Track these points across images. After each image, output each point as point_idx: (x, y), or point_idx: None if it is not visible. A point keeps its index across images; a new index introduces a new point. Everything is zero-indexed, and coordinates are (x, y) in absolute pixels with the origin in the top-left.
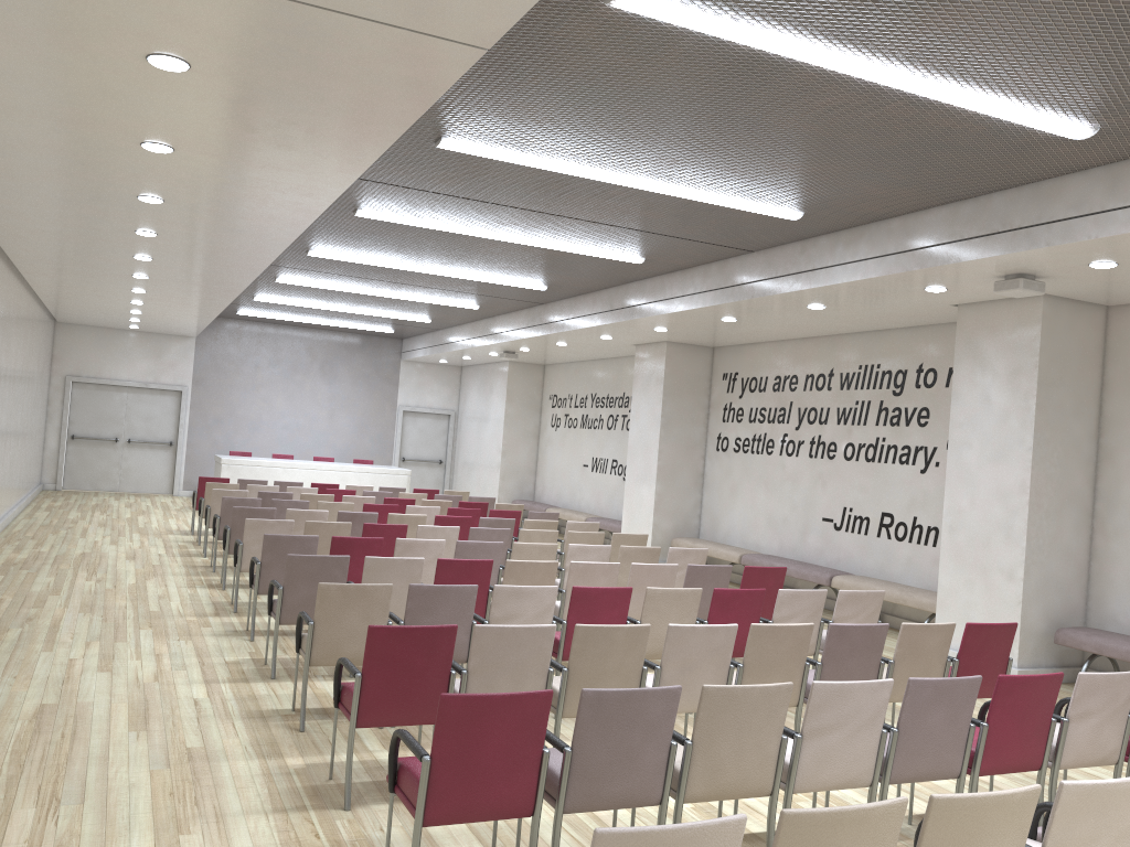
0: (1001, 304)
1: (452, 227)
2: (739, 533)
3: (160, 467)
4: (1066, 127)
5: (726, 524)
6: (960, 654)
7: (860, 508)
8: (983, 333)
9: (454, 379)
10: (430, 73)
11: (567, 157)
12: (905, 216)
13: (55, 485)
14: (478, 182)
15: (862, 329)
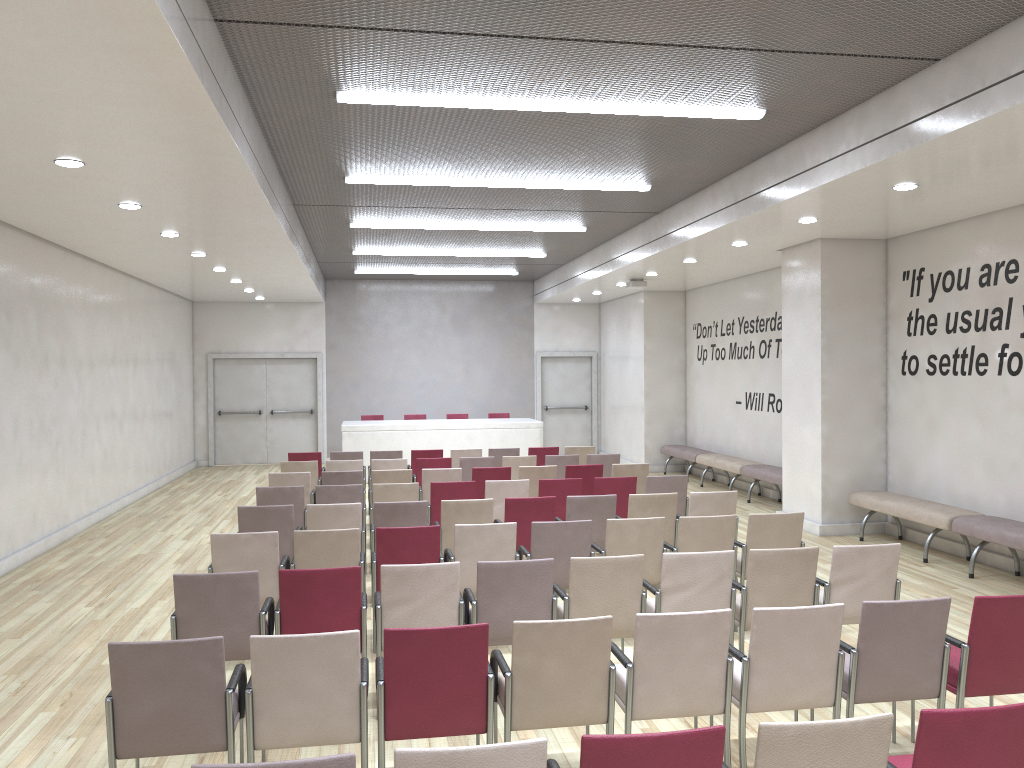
0: None
1: (475, 100)
2: (945, 484)
3: (304, 435)
4: None
5: (924, 472)
6: None
7: None
8: None
9: (592, 318)
10: None
11: None
12: None
13: (208, 462)
14: None
15: None
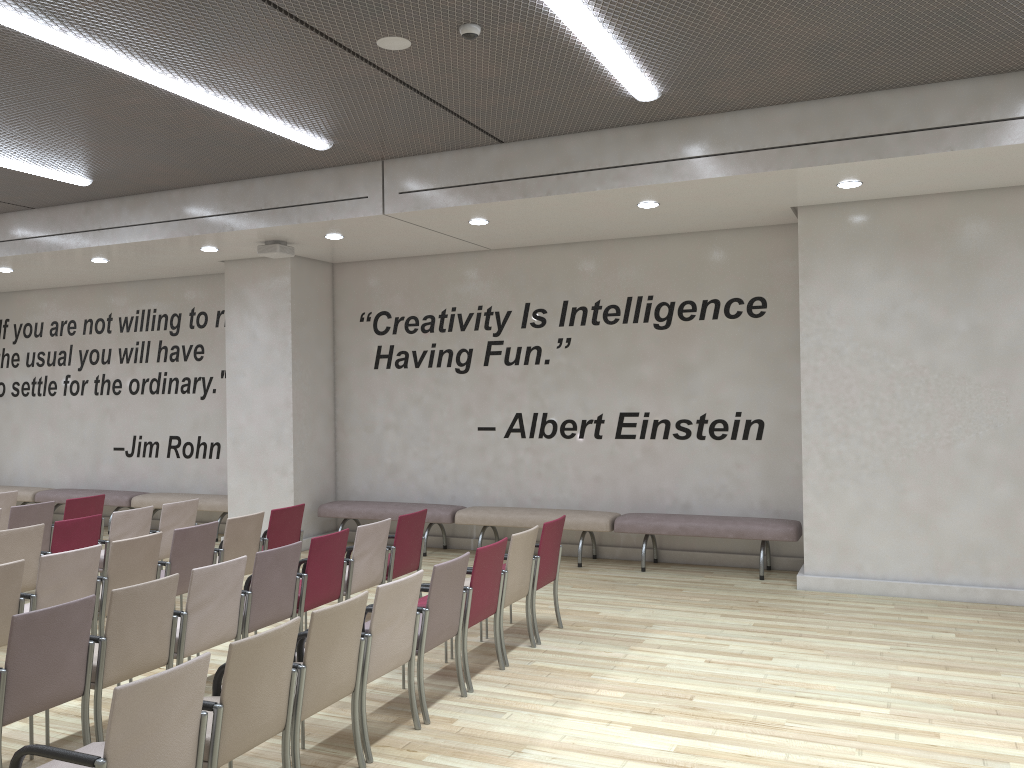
0: (259, 261)
1: None
2: (27, 473)
3: None
4: (312, 141)
5: (11, 466)
6: (269, 534)
7: (149, 435)
8: (247, 284)
9: None
10: None
11: None
12: (184, 190)
13: None
14: None
15: (138, 278)
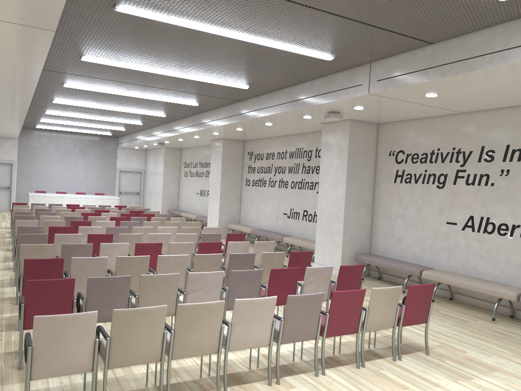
0: (336, 123)
1: (109, 91)
2: (254, 220)
3: (3, 198)
4: (321, 56)
5: (249, 217)
6: (289, 264)
7: (296, 209)
8: (330, 135)
9: (143, 156)
10: (39, 38)
11: (139, 64)
12: (289, 87)
13: None
14: (108, 73)
15: (295, 132)
